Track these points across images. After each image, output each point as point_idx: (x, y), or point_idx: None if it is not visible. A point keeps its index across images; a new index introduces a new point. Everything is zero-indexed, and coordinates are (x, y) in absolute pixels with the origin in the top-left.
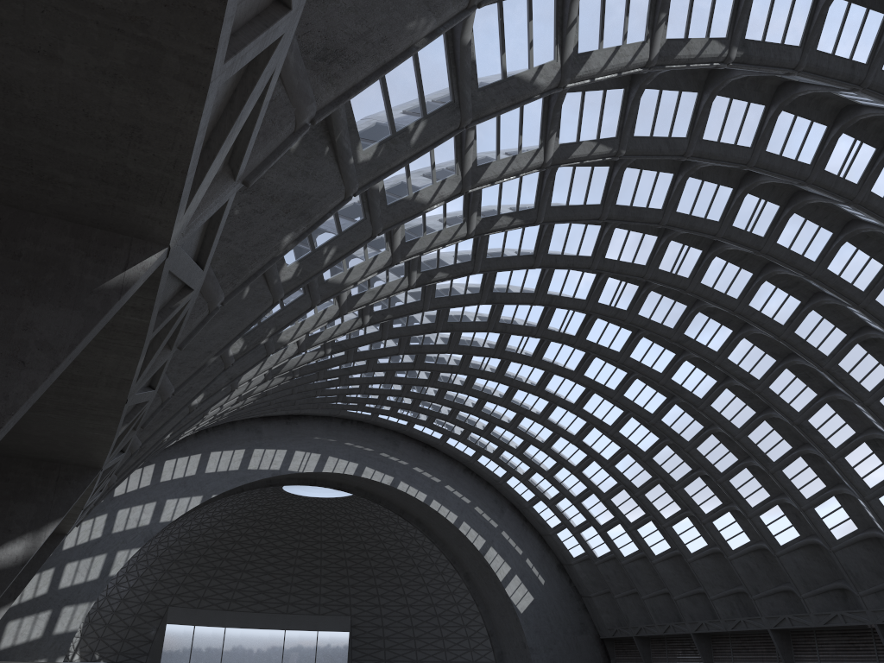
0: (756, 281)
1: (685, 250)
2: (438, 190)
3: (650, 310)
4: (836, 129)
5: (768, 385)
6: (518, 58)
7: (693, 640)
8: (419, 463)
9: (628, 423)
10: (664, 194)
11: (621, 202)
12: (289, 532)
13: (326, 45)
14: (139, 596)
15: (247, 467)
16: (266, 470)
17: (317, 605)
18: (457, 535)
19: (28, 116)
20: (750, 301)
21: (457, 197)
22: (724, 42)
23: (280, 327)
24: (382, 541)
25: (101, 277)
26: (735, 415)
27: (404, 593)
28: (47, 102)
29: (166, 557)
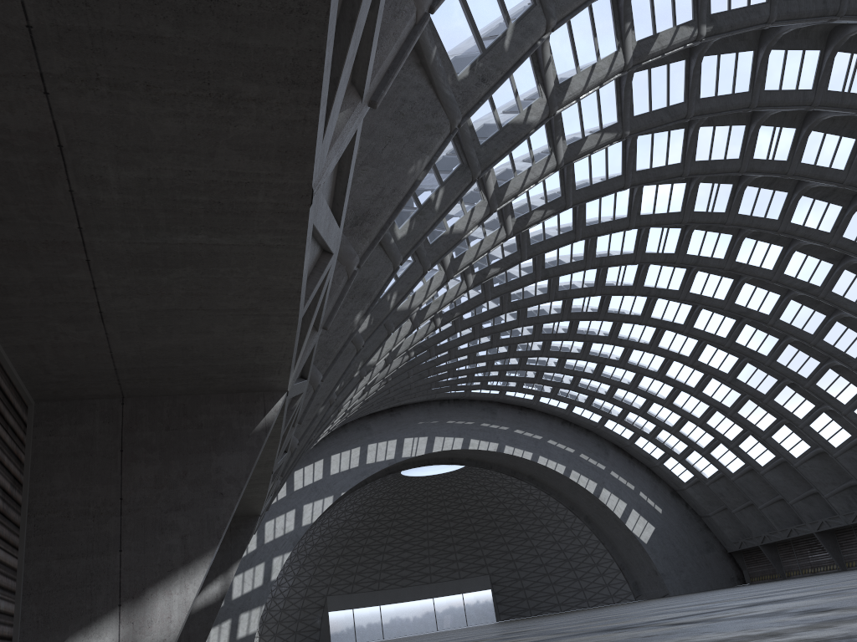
0: (793, 199)
1: (715, 188)
2: (470, 218)
3: (697, 247)
4: (829, 50)
5: (831, 289)
6: (508, 108)
7: (817, 539)
8: (518, 425)
9: (704, 350)
10: (680, 149)
11: (641, 167)
12: (416, 510)
13: (355, 214)
14: (299, 593)
15: (365, 462)
16: (382, 461)
17: (456, 571)
18: (569, 484)
19: (196, 356)
20: (791, 218)
21: (488, 217)
22: (692, 24)
23: (366, 359)
24: (502, 502)
25: (252, 424)
26: (805, 323)
27: (533, 545)
28: (207, 348)
29: (314, 554)
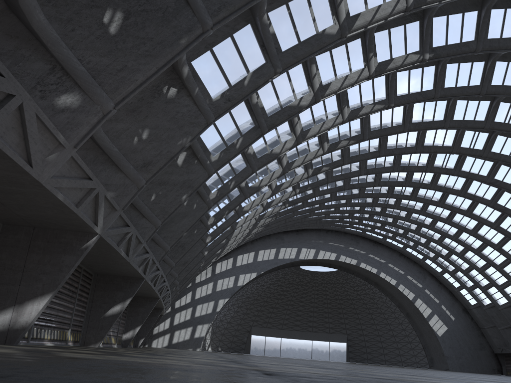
0: None
1: (476, 134)
2: (284, 146)
3: (469, 167)
4: None
5: None
6: (287, 98)
7: None
8: (371, 252)
9: (482, 228)
10: (443, 112)
11: (415, 121)
12: (308, 289)
13: (144, 162)
14: (236, 321)
15: (277, 257)
16: (287, 258)
17: (327, 328)
18: (398, 292)
19: (49, 218)
20: None
21: (296, 146)
22: (418, 53)
23: (230, 209)
24: (359, 294)
25: (81, 245)
26: None
27: (374, 323)
28: (50, 217)
29: (247, 302)
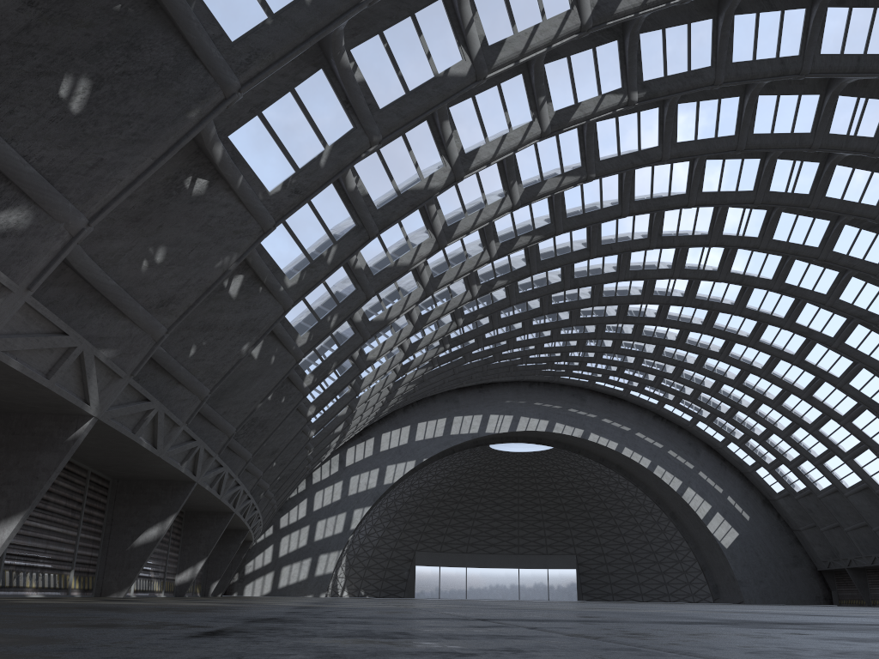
0: (834, 228)
1: (747, 213)
2: (417, 252)
3: (742, 266)
4: (828, 96)
5: None
6: (408, 177)
7: None
8: (607, 414)
9: (779, 364)
10: (684, 180)
11: (641, 197)
12: (507, 483)
13: (162, 299)
14: (388, 544)
15: (449, 433)
16: (466, 433)
17: (544, 546)
18: (655, 478)
19: (8, 397)
20: (833, 247)
21: (437, 252)
22: (620, 92)
23: (341, 360)
24: (592, 487)
25: (66, 436)
26: (873, 349)
27: (620, 533)
28: (9, 395)
29: (404, 511)
